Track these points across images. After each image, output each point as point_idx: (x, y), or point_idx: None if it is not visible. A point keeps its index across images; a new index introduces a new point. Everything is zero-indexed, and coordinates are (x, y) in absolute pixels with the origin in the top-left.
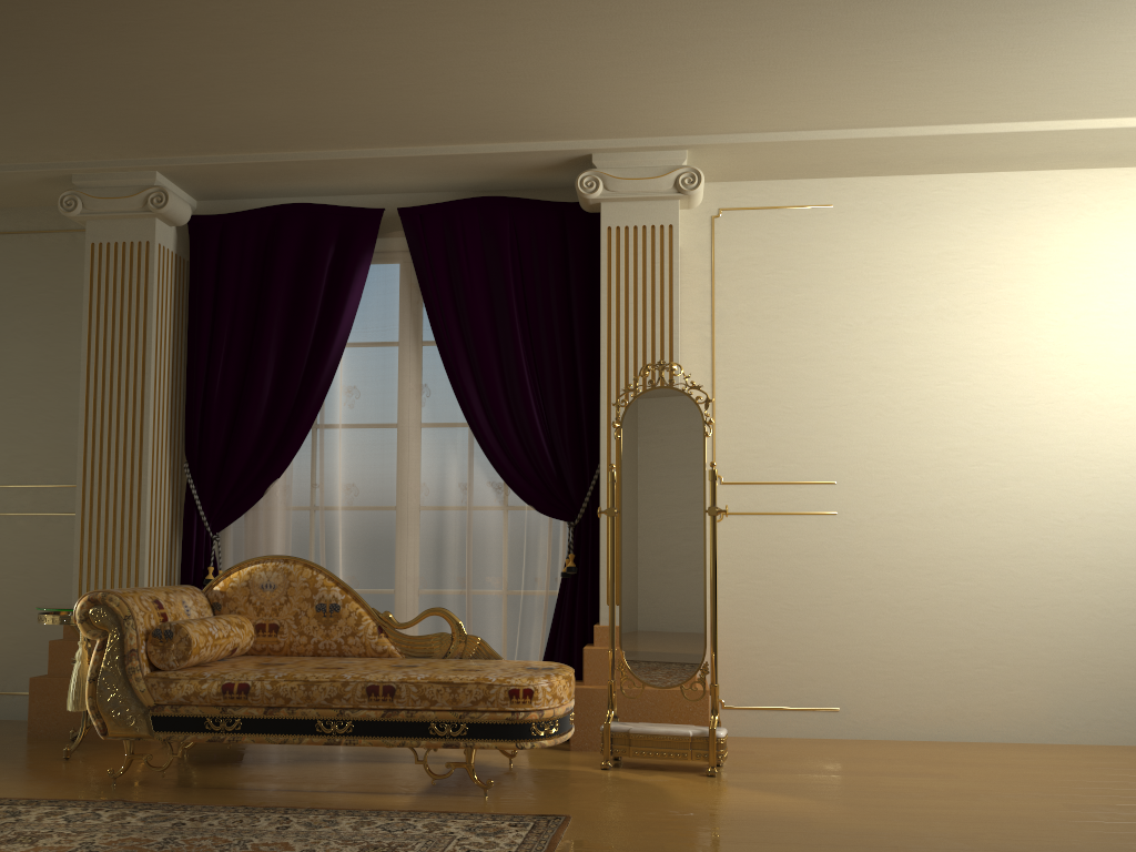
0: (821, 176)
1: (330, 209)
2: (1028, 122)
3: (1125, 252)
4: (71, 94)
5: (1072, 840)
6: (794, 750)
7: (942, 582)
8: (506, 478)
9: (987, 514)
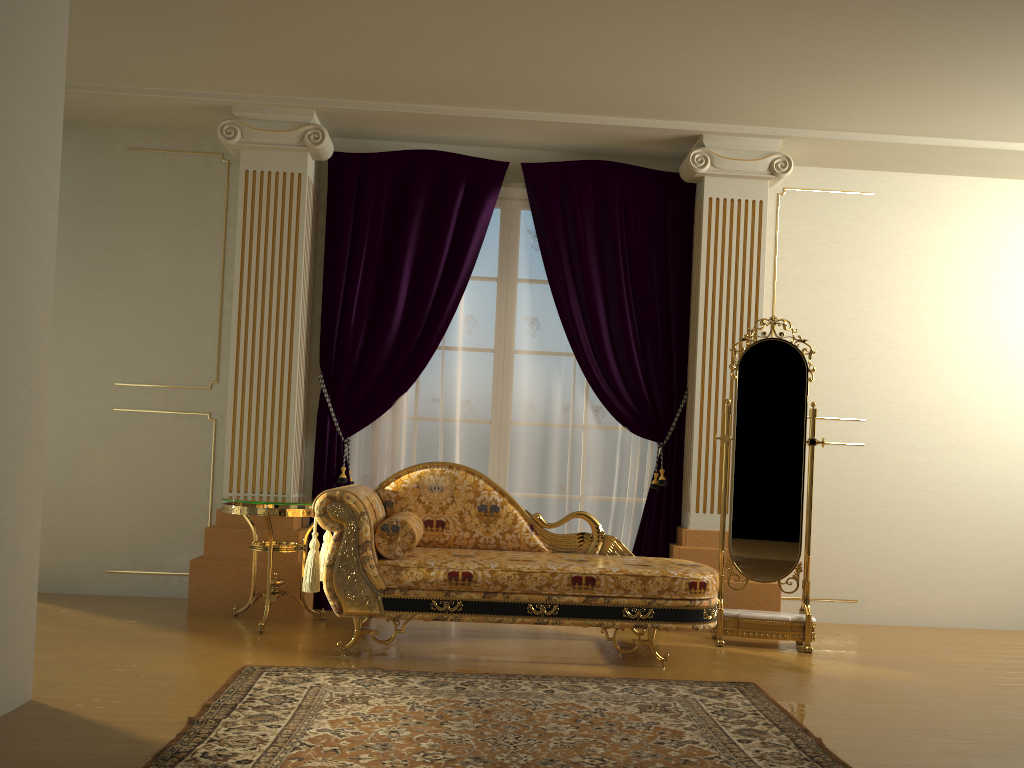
0: (867, 169)
1: (460, 158)
2: None
3: None
4: (290, 41)
5: None
6: (837, 632)
7: (940, 503)
8: (607, 403)
9: (977, 451)
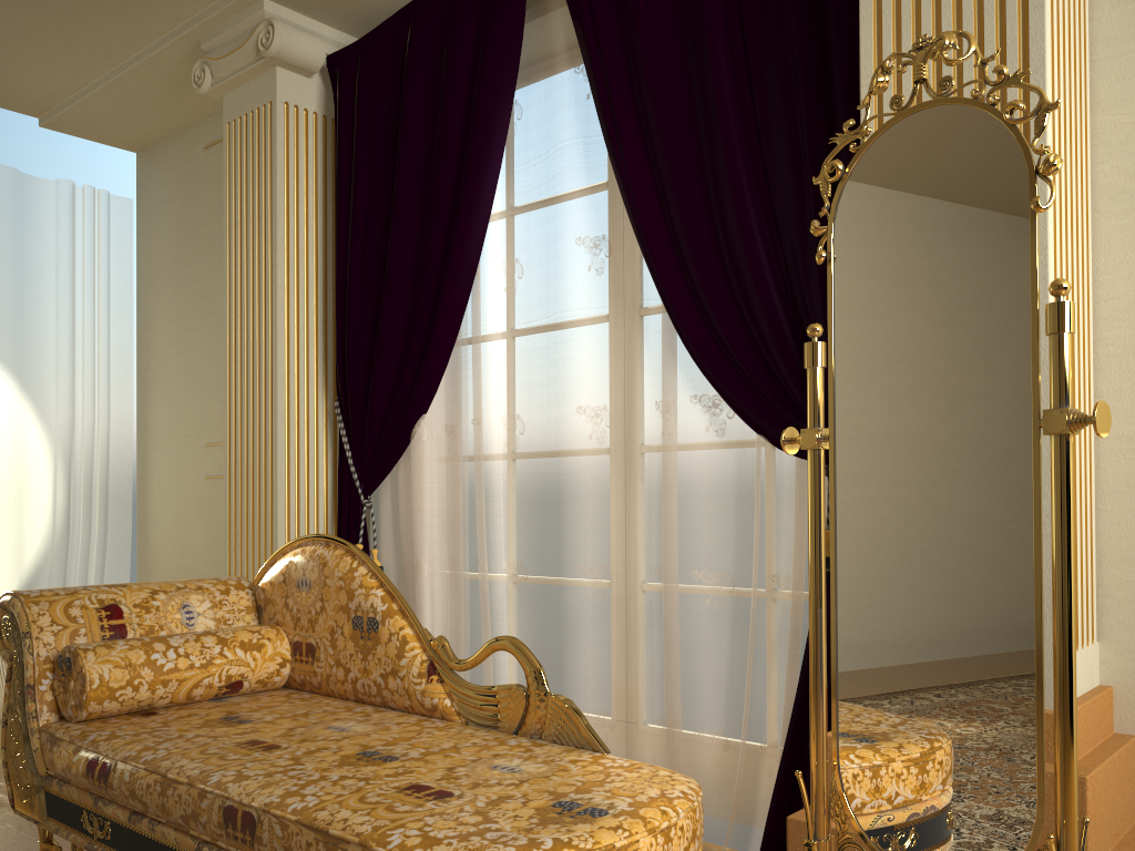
0: None
1: None
2: None
3: None
4: None
5: None
6: None
7: None
8: (715, 386)
9: None
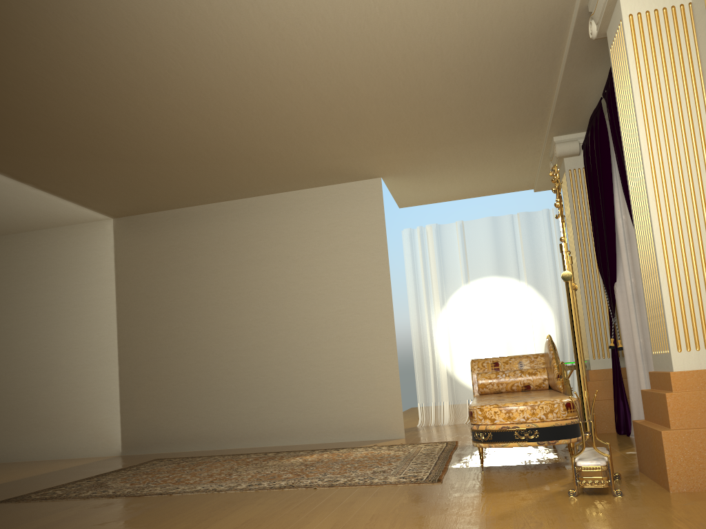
0: None
1: (593, 112)
2: None
3: None
4: (475, 144)
5: None
6: None
7: None
8: None
9: None
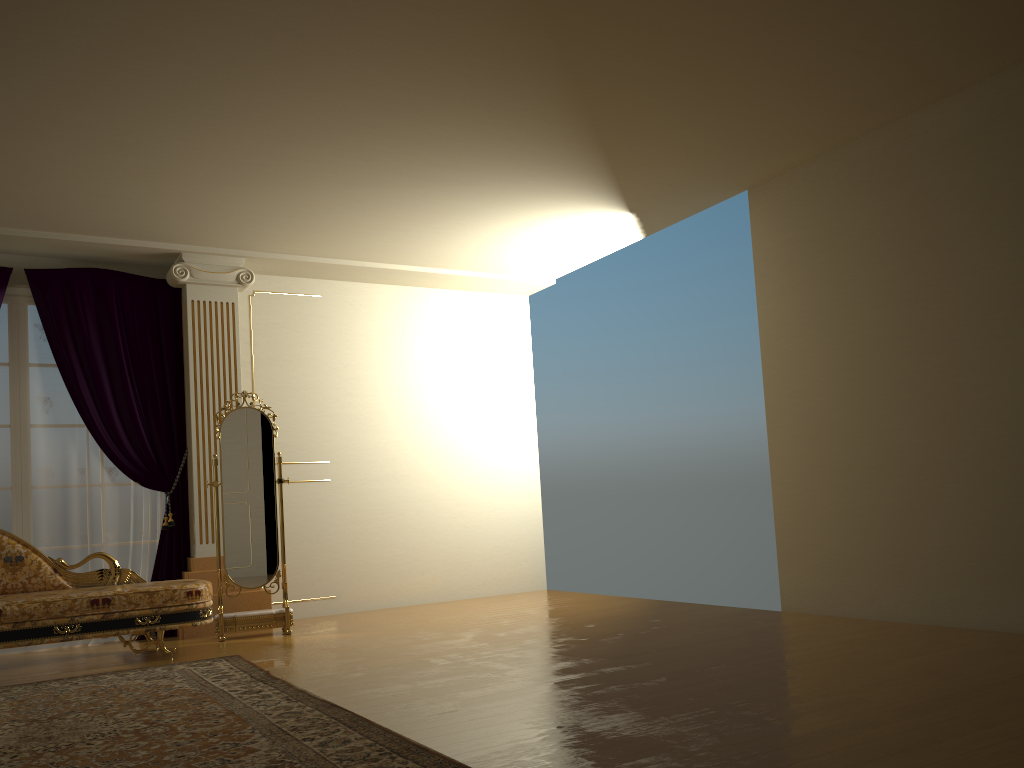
0: (315, 278)
1: None
2: (429, 267)
3: (470, 336)
4: None
5: (478, 625)
6: (318, 620)
7: (388, 517)
8: (119, 464)
9: (410, 477)
